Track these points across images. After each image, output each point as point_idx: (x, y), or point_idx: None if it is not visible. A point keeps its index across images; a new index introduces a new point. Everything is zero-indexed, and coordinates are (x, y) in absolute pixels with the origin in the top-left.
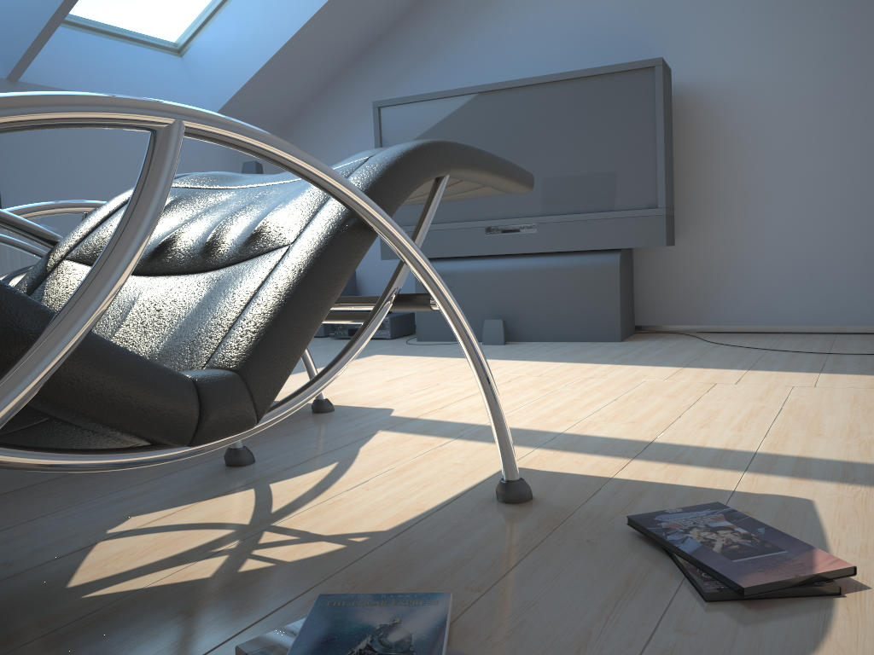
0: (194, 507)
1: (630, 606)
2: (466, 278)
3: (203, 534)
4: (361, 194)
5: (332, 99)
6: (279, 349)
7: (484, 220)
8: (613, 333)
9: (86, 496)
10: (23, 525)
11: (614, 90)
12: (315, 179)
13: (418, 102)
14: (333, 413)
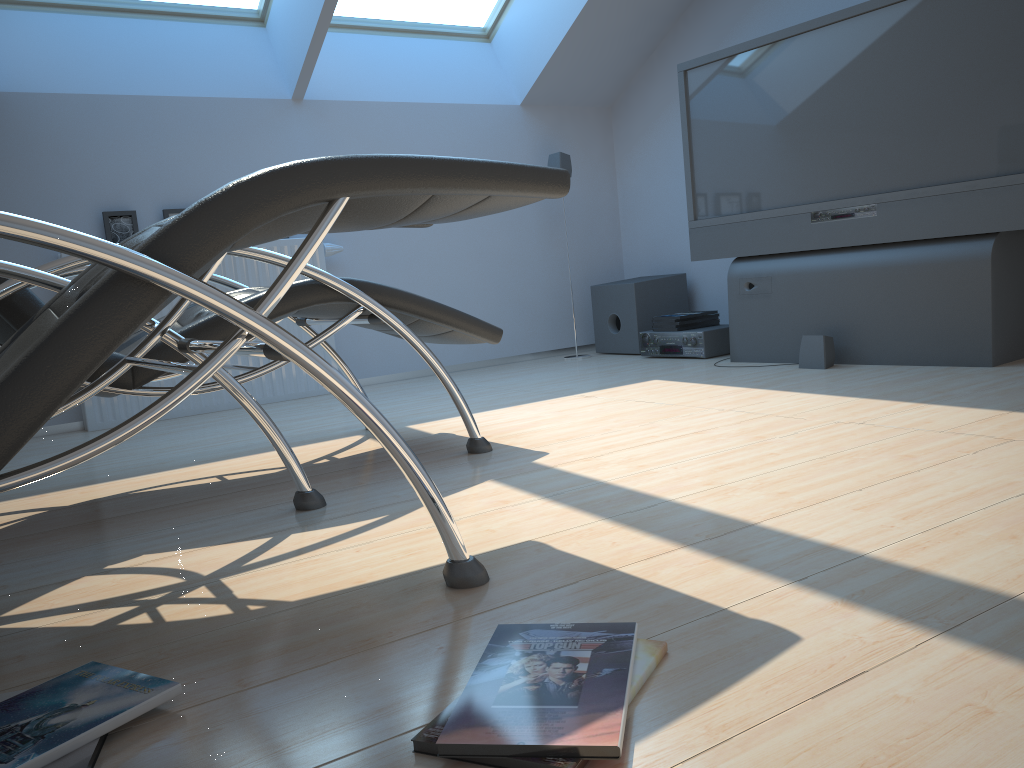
0: (199, 550)
1: (334, 738)
2: (786, 281)
3: (159, 580)
4: (97, 246)
5: (659, 64)
6: (2, 412)
7: (810, 203)
8: (981, 355)
9: (150, 529)
10: (69, 552)
11: (984, 1)
12: (15, 238)
13: (729, 58)
14: (484, 454)
